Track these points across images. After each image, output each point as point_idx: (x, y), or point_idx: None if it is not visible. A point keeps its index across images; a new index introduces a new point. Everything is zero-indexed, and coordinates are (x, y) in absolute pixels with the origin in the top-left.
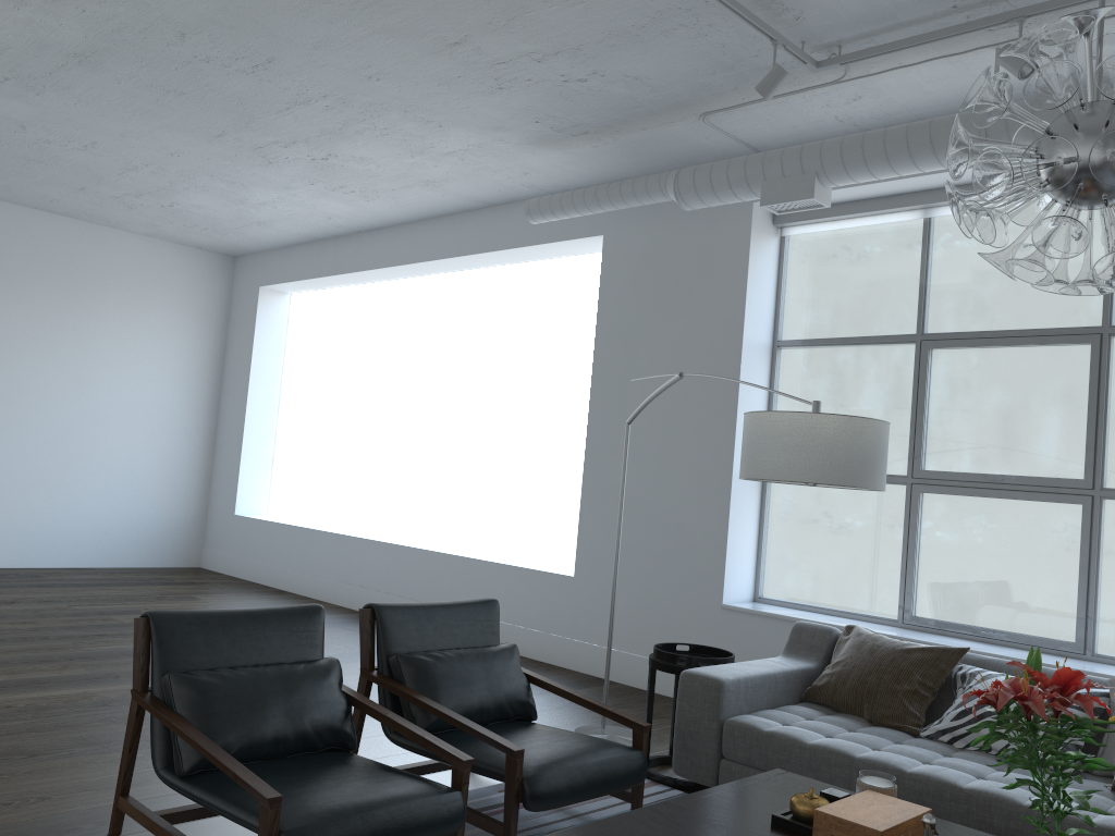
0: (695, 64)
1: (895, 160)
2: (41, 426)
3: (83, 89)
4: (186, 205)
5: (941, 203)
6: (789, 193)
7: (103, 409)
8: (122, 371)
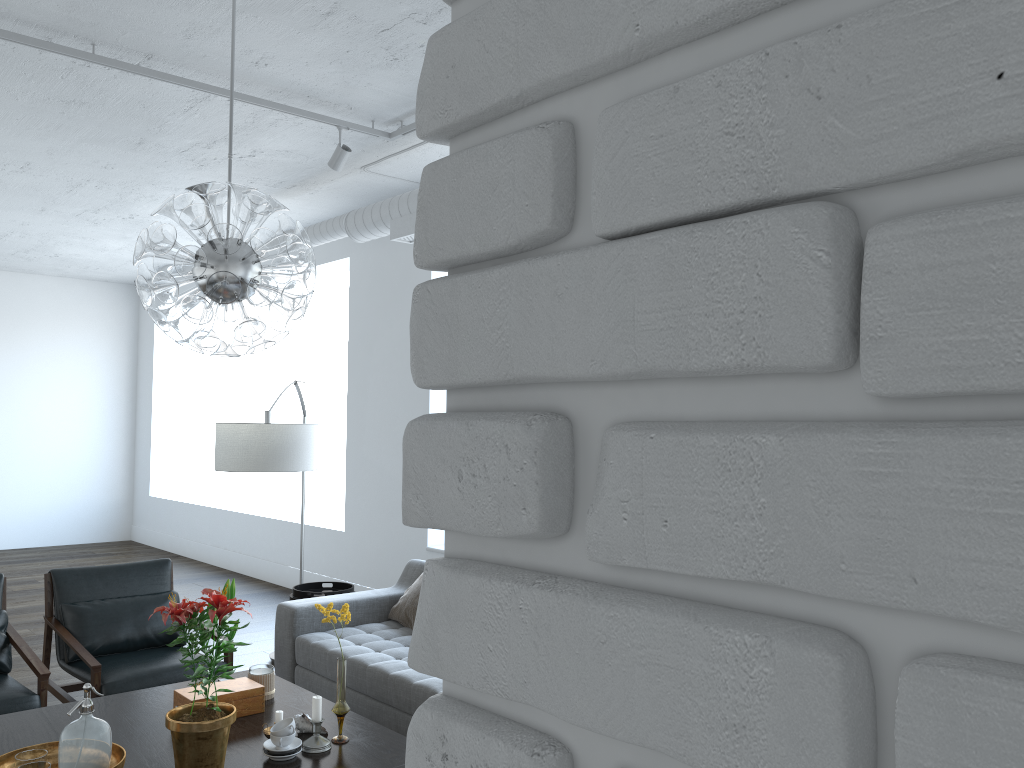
0: (317, 140)
1: None
2: None
3: None
4: (67, 254)
5: None
6: (405, 229)
7: (36, 420)
8: (49, 388)
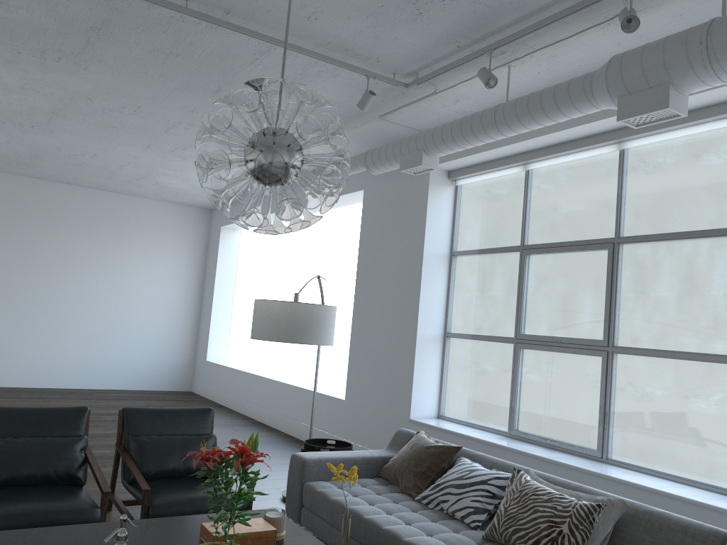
0: (348, 90)
1: (457, 139)
2: (100, 309)
3: (69, 128)
4: (164, 183)
5: (529, 160)
6: (412, 162)
7: (135, 299)
8: (145, 278)
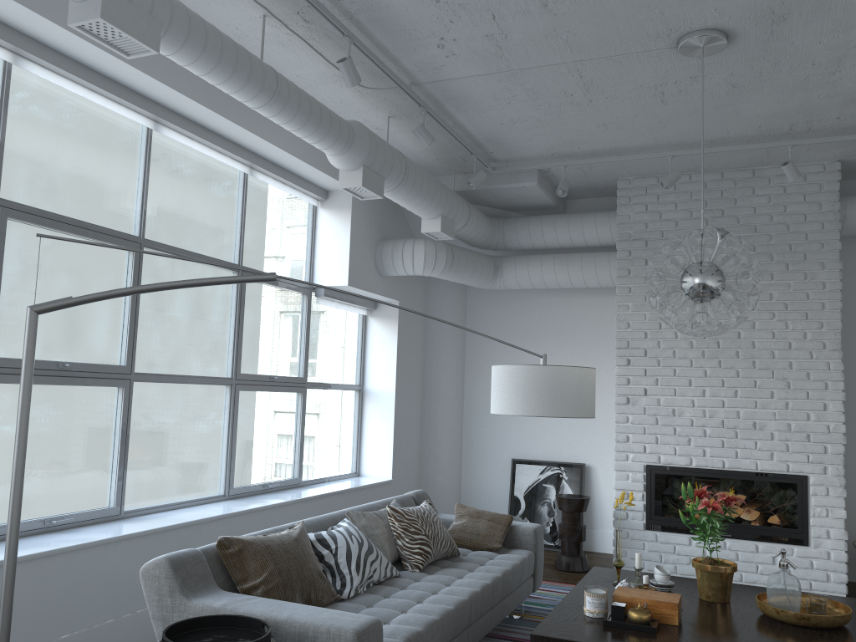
0: None
1: (223, 66)
2: None
3: None
4: None
5: (45, 62)
6: (135, 27)
7: None
8: None
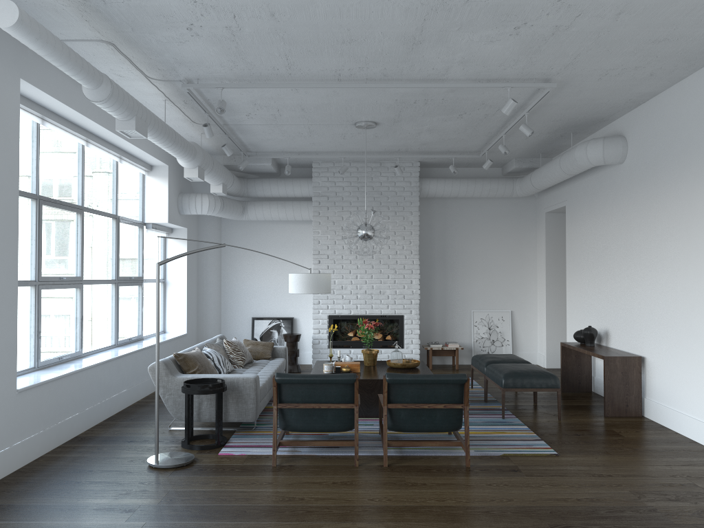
0: (189, 58)
1: (161, 135)
2: None
3: None
4: None
5: (55, 122)
6: (142, 130)
7: None
8: None
